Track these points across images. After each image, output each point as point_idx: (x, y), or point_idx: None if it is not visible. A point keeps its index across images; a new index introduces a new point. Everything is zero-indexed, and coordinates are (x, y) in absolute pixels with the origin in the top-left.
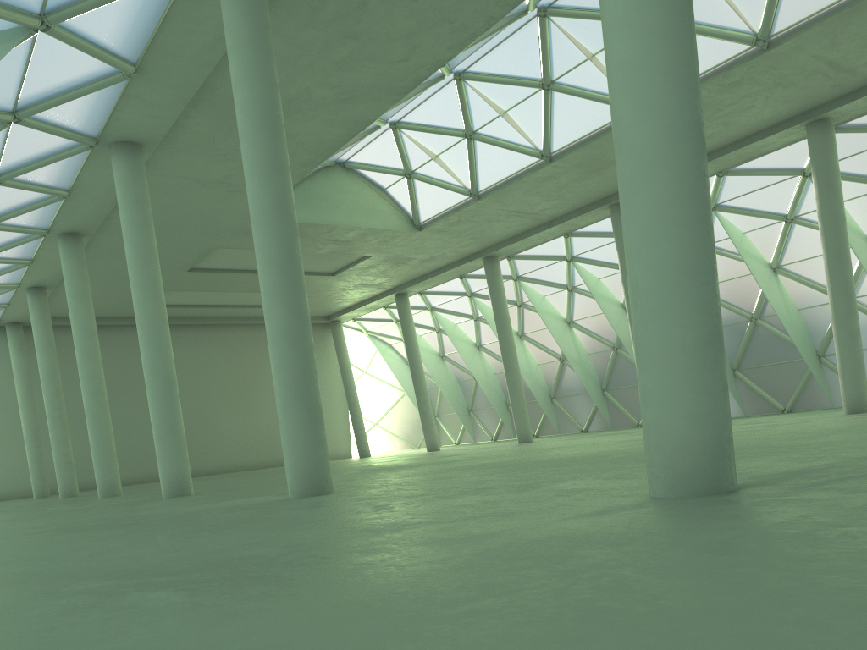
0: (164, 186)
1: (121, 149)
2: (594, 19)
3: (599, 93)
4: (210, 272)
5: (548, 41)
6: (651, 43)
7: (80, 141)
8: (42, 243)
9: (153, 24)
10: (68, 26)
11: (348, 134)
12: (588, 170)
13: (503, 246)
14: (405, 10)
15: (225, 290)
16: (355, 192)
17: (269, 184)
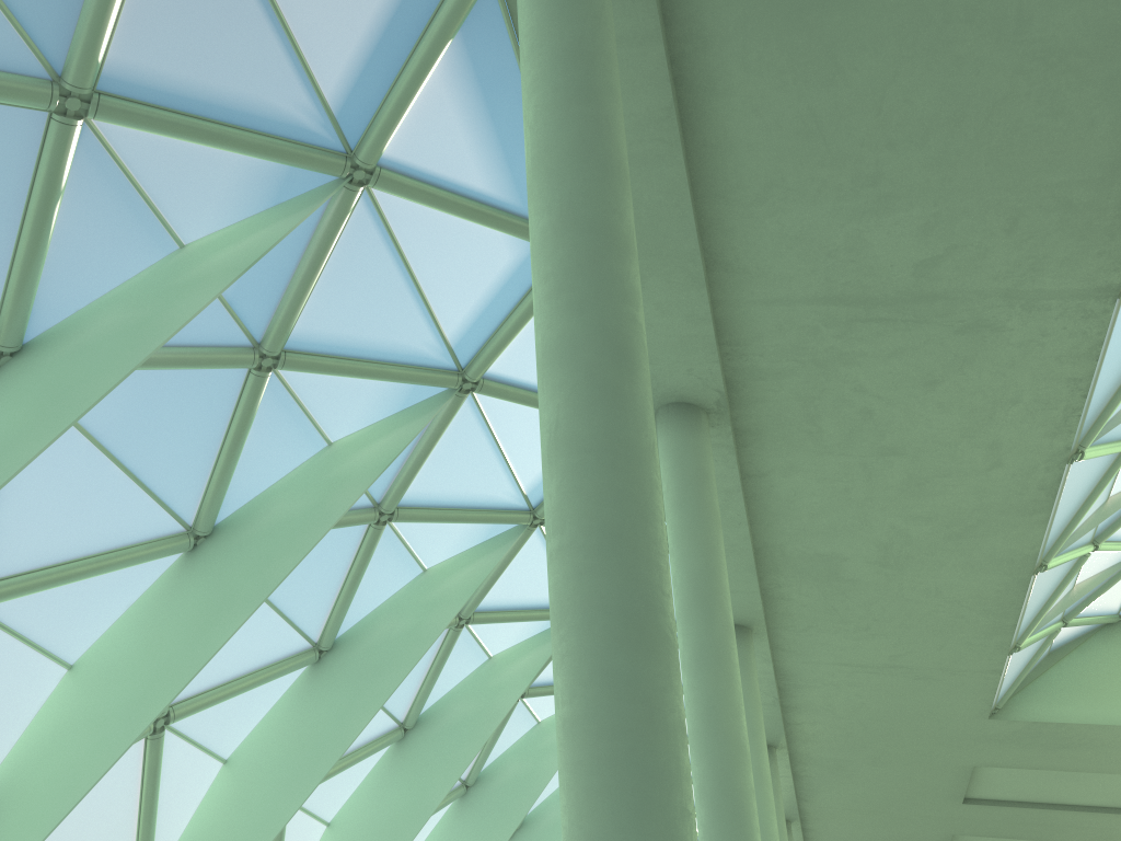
0: (826, 676)
1: None
2: None
3: None
4: (1000, 806)
5: None
6: (551, 497)
7: None
8: None
9: None
10: None
11: (1016, 580)
12: None
13: None
14: (929, 404)
15: (1052, 838)
16: None
17: (697, 684)
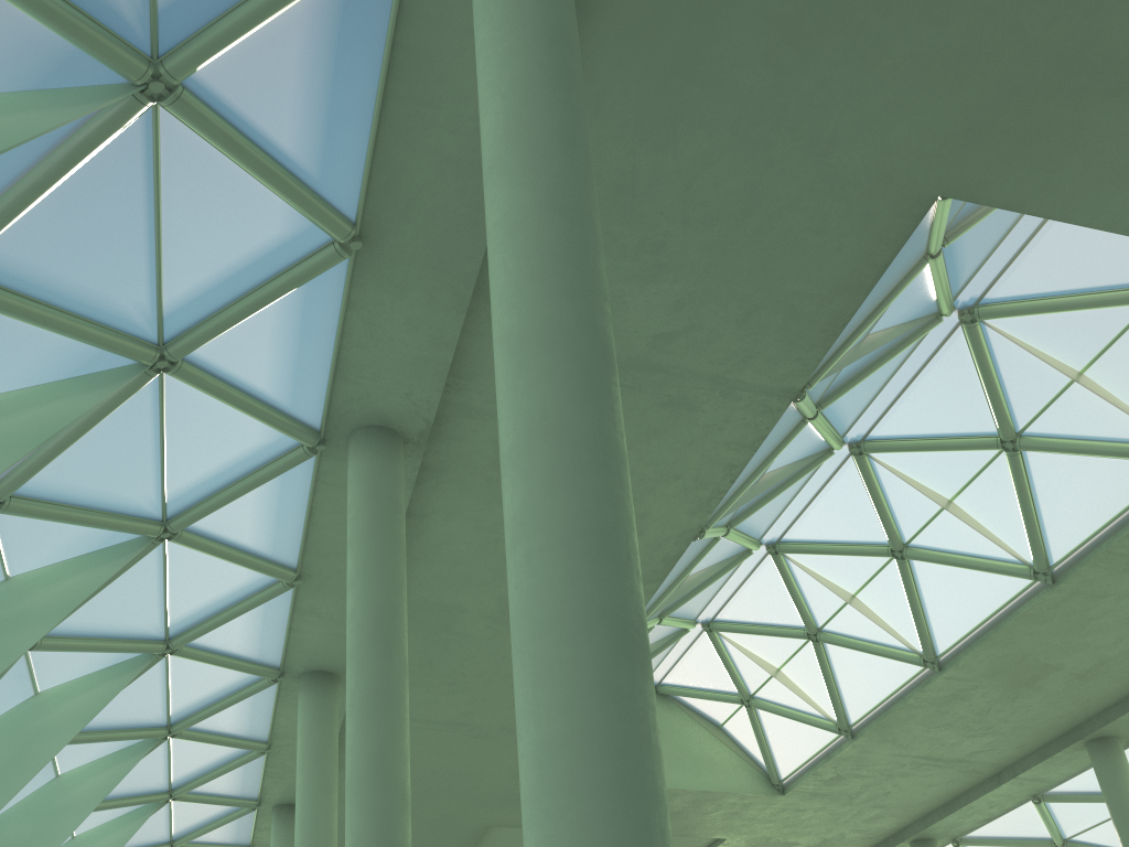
0: None
1: (309, 681)
2: (930, 449)
3: (976, 556)
4: None
5: (877, 486)
6: (531, 491)
7: (258, 673)
8: (257, 819)
9: (300, 518)
10: (199, 530)
11: None
12: (1014, 682)
13: (934, 820)
14: None
15: None
16: (675, 732)
17: (369, 728)
